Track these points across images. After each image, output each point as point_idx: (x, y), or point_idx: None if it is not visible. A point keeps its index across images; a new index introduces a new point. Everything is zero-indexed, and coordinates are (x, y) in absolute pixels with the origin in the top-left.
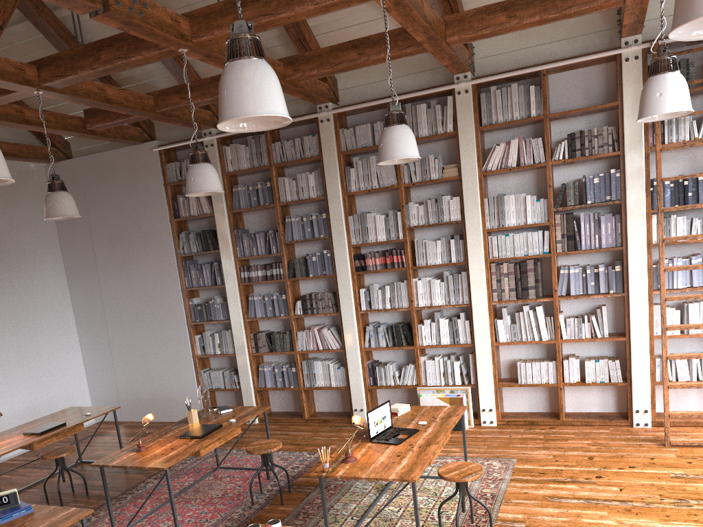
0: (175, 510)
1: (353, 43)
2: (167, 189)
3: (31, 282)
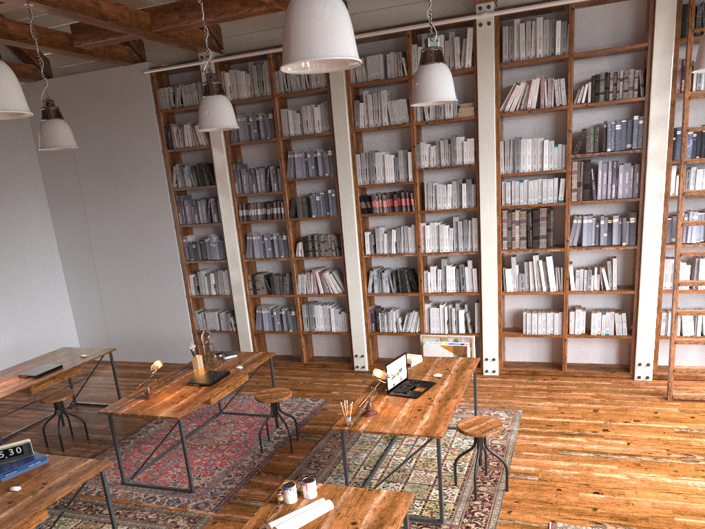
0: (188, 459)
1: None
2: (160, 116)
3: (13, 213)
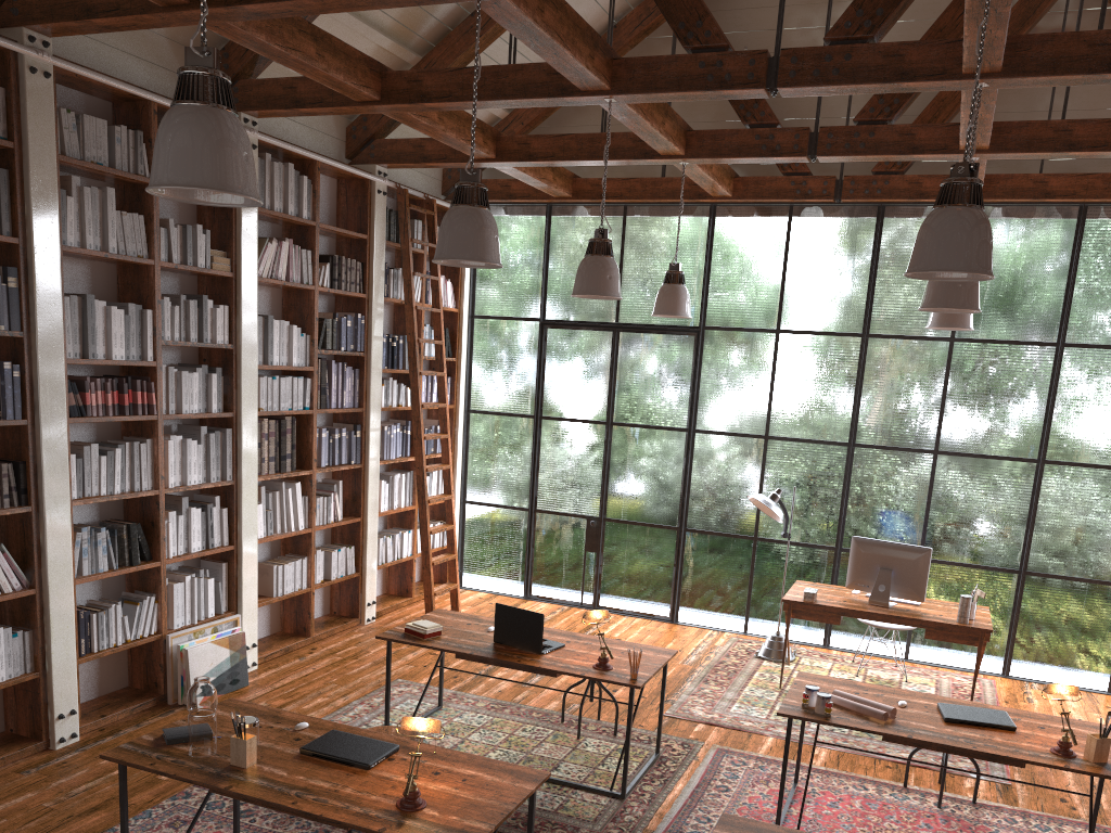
0: None
1: (314, 31)
2: None
3: None
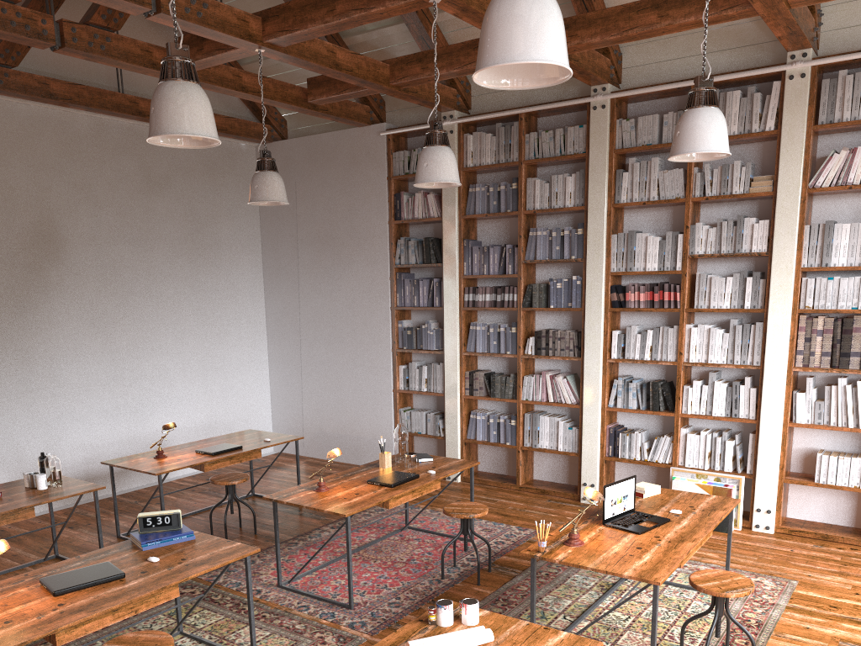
0: (351, 568)
1: (654, 1)
2: (391, 183)
3: (225, 281)
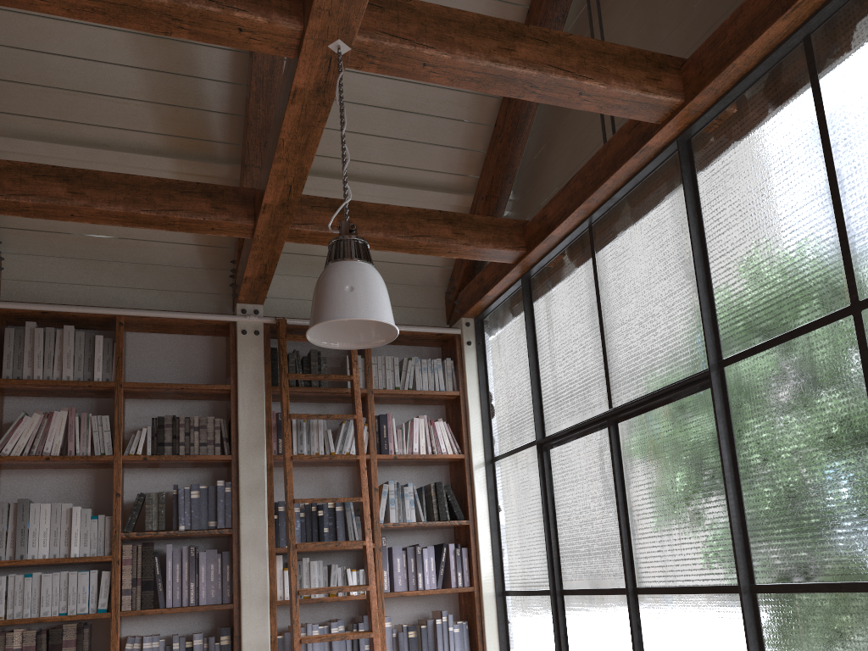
0: None
1: None
2: None
3: None
